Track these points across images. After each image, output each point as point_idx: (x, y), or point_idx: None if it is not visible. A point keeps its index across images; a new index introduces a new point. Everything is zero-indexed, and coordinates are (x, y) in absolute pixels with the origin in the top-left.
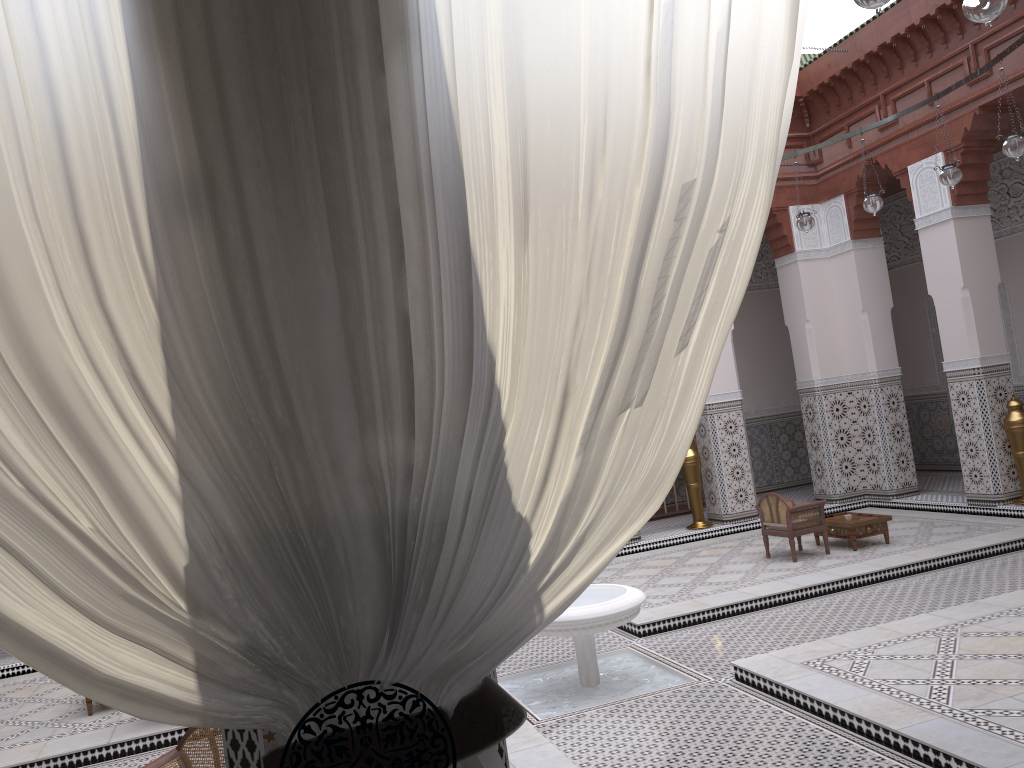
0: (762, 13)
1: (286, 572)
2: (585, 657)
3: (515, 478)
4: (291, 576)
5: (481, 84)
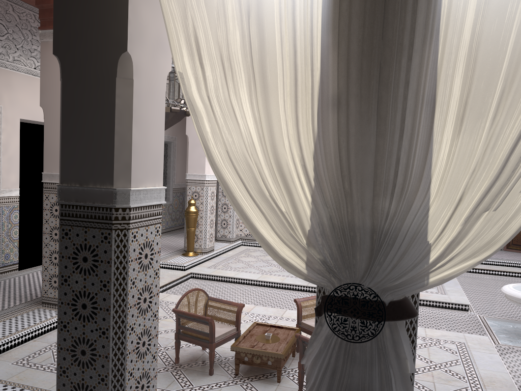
0: None
1: (337, 240)
2: None
3: (430, 228)
4: (339, 242)
5: (453, 66)
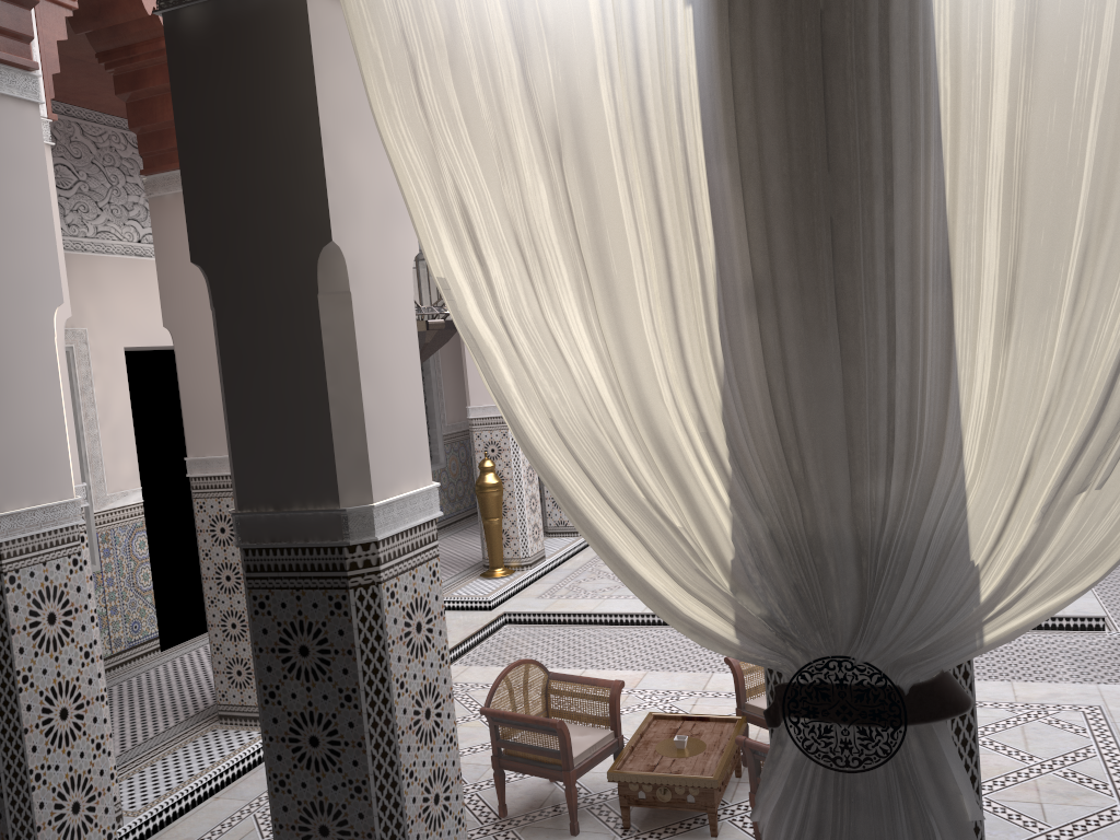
0: None
1: (791, 576)
2: None
3: (973, 534)
4: (795, 579)
5: (977, 209)
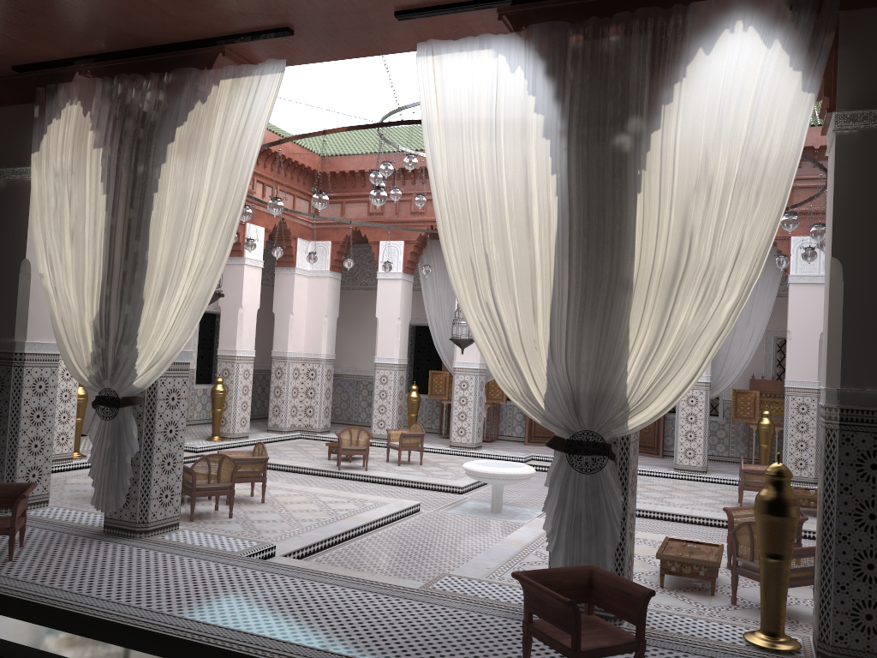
0: (205, 260)
1: (99, 364)
2: (493, 496)
3: (138, 357)
4: (100, 365)
5: (152, 274)
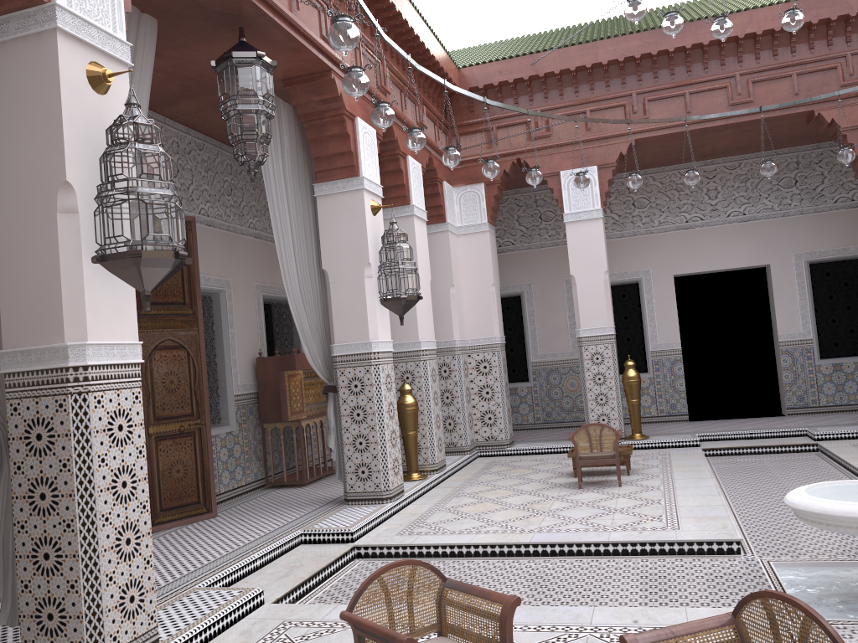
0: None
1: None
2: None
3: None
4: None
5: None
